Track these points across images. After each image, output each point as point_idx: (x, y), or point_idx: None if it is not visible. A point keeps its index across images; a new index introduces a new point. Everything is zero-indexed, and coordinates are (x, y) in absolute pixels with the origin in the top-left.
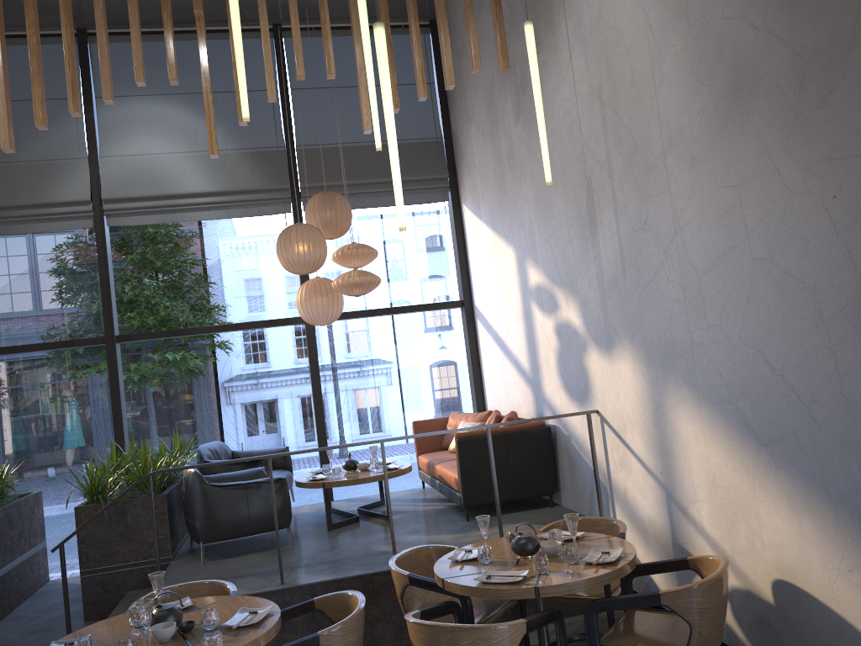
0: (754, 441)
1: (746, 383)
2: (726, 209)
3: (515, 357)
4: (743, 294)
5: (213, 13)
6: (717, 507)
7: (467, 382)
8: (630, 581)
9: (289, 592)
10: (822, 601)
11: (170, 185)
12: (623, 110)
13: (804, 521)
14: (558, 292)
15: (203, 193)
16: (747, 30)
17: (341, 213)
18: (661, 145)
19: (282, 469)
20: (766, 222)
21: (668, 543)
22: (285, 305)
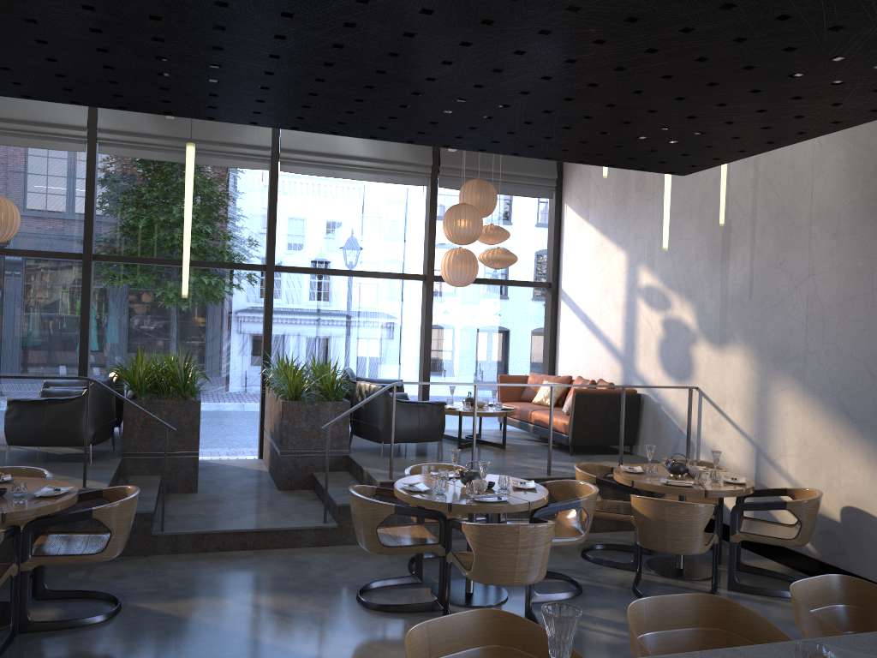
0: (847, 419)
1: (849, 382)
2: (858, 271)
3: (606, 337)
4: (860, 327)
5: None
6: (804, 460)
7: (541, 350)
8: (742, 500)
9: None
10: None
11: (336, 146)
12: (777, 182)
13: (876, 470)
14: (673, 295)
15: (362, 158)
16: None
17: (492, 199)
18: (809, 216)
19: None
20: None
21: None
22: (284, 246)
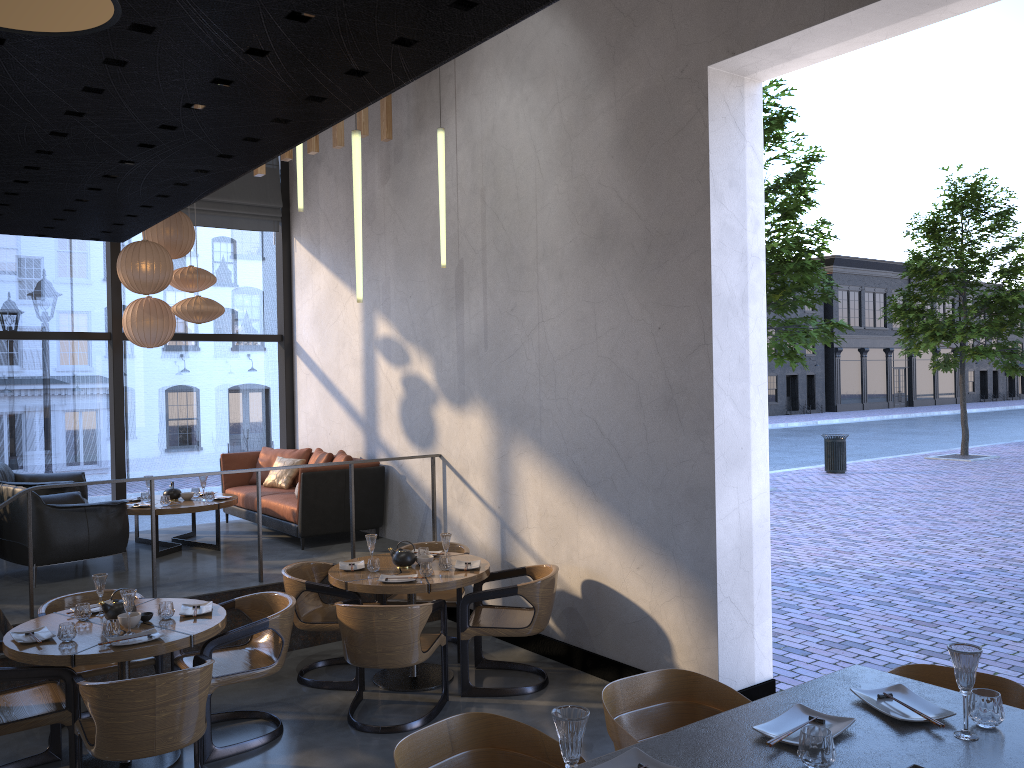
0: (582, 483)
1: (581, 442)
2: (583, 317)
3: (347, 400)
4: (588, 379)
5: None
6: (545, 531)
7: (277, 418)
8: (481, 586)
9: None
10: (616, 590)
11: None
12: (504, 216)
13: (611, 537)
14: (411, 348)
15: None
16: (616, 199)
17: (187, 235)
18: (535, 255)
19: None
20: (611, 333)
21: (497, 562)
22: None
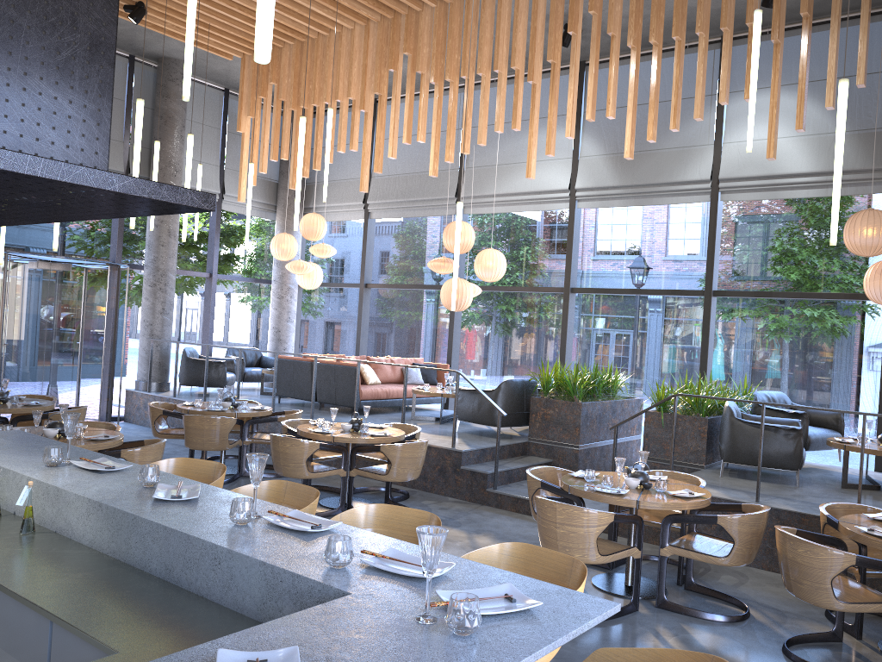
0: None
1: None
2: None
3: None
4: None
5: None
6: None
7: None
8: None
9: None
10: None
11: (776, 166)
12: None
13: None
14: None
15: (805, 174)
16: None
17: None
18: None
19: (831, 430)
20: None
21: None
22: None
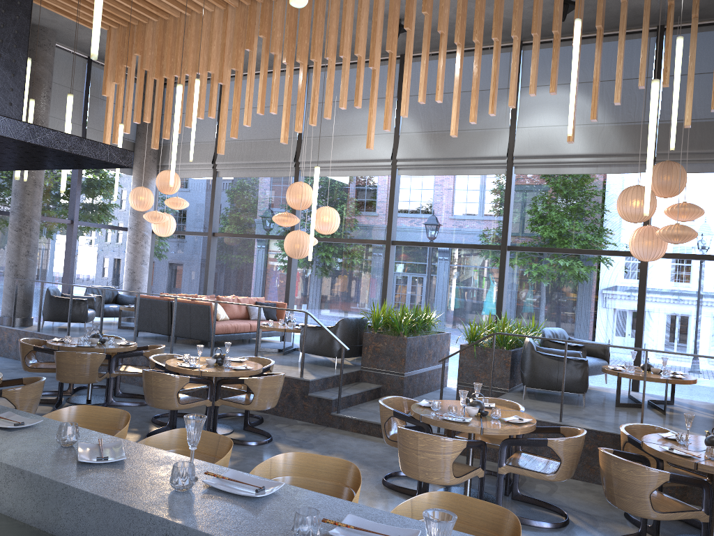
0: None
1: None
2: None
3: None
4: None
5: (609, 24)
6: None
7: None
8: None
9: None
10: None
11: (558, 148)
12: None
13: None
14: None
15: (580, 155)
16: None
17: (675, 179)
18: None
19: (600, 358)
20: None
21: None
22: None
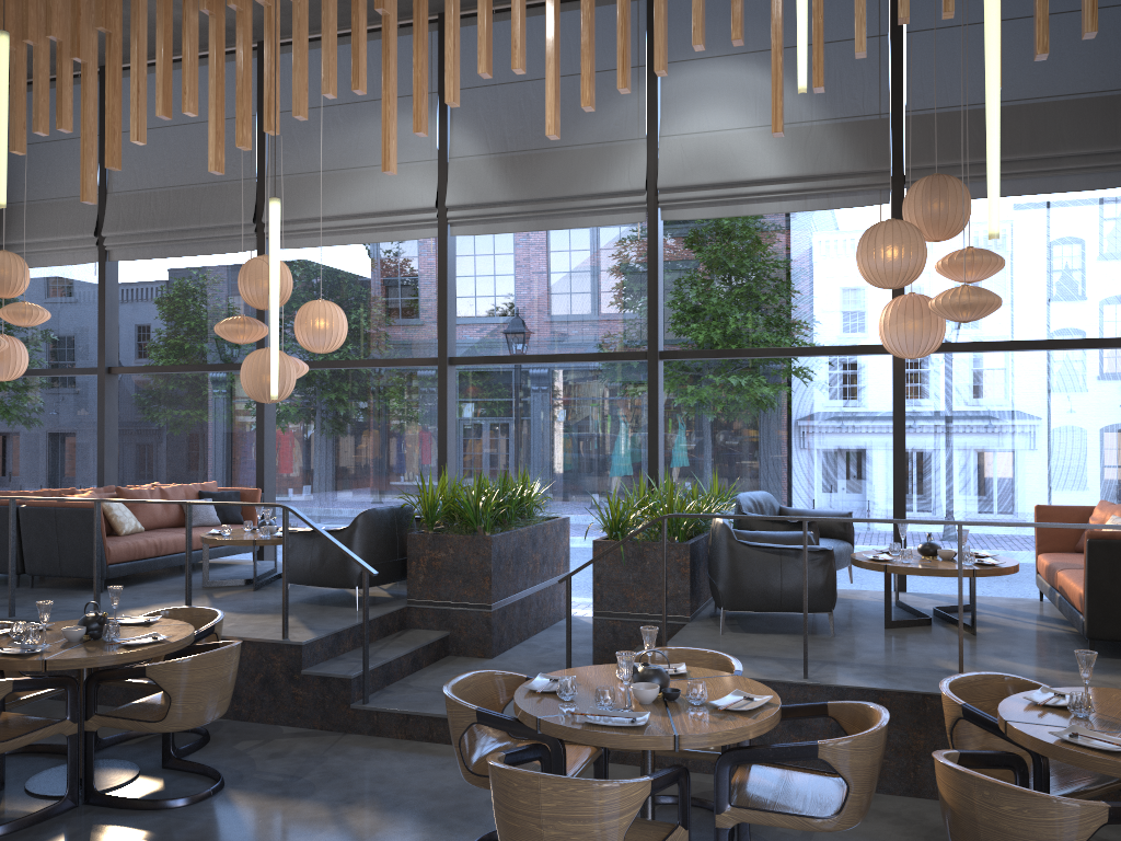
0: None
1: None
2: None
3: None
4: None
5: None
6: None
7: None
8: None
9: (812, 690)
10: None
11: (736, 169)
12: None
13: None
14: None
15: (776, 179)
16: None
17: (954, 205)
18: None
19: (839, 540)
20: None
21: None
22: None
